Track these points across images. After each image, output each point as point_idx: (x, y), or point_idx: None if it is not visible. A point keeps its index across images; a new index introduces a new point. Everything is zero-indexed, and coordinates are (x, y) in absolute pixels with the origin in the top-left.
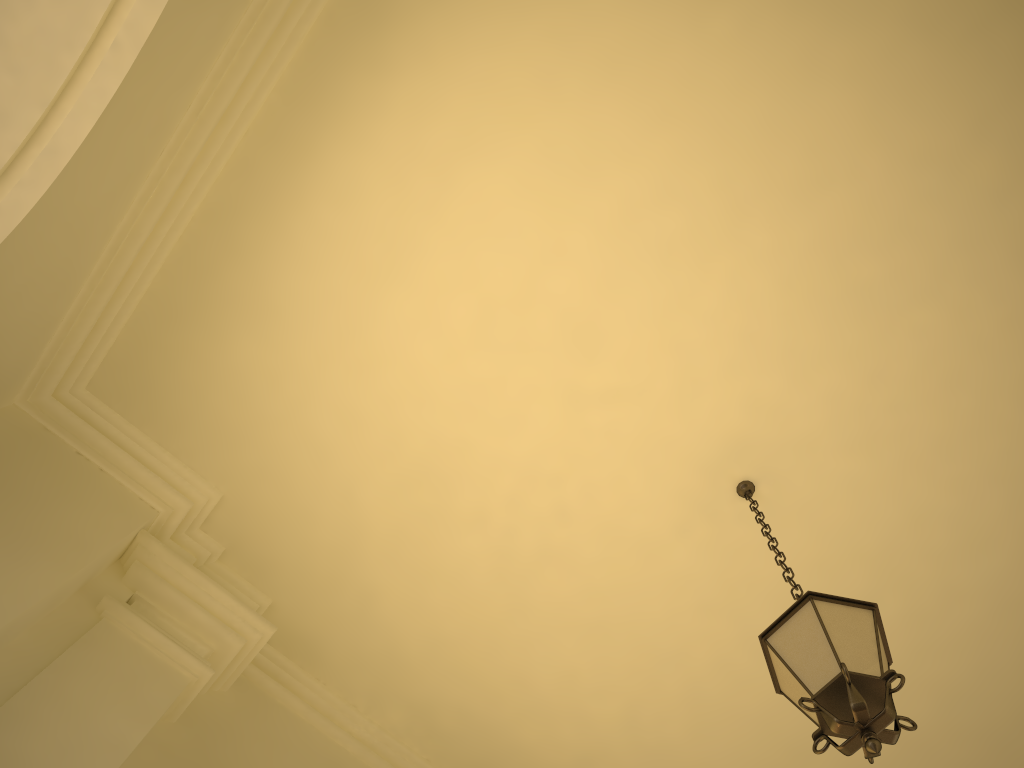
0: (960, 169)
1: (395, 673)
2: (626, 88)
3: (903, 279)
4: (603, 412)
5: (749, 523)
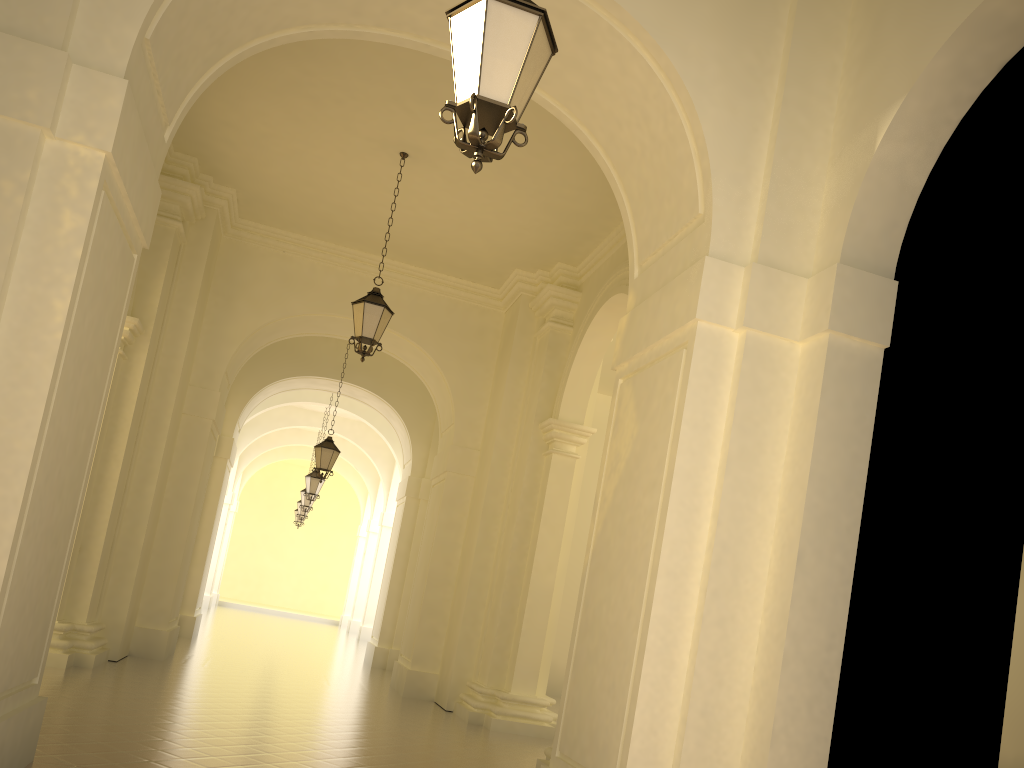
0: (565, 187)
1: None
2: None
3: (518, 180)
4: (398, 109)
5: (390, 157)
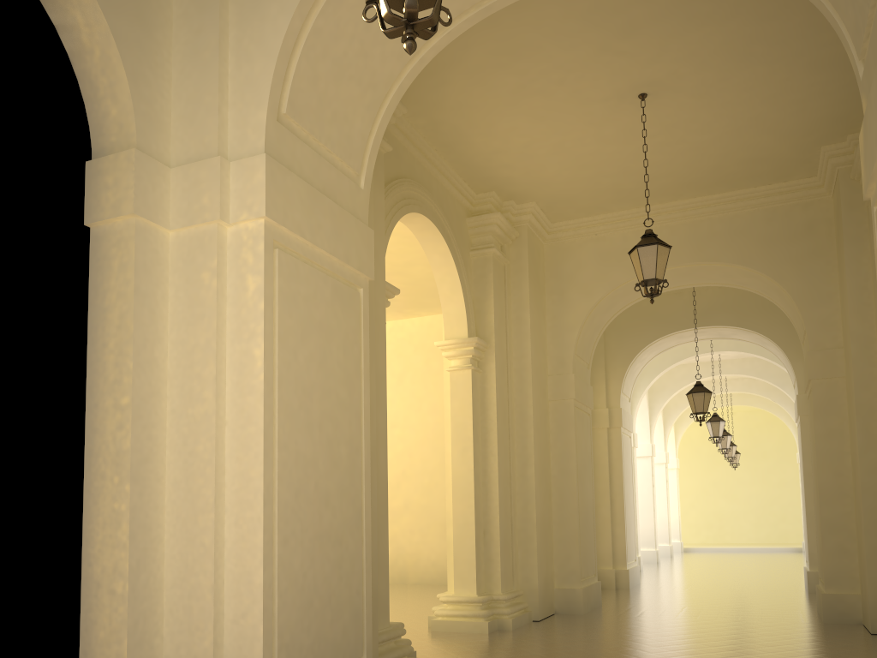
0: (822, 33)
1: (434, 109)
2: None
3: (766, 56)
4: (611, 57)
5: (633, 105)
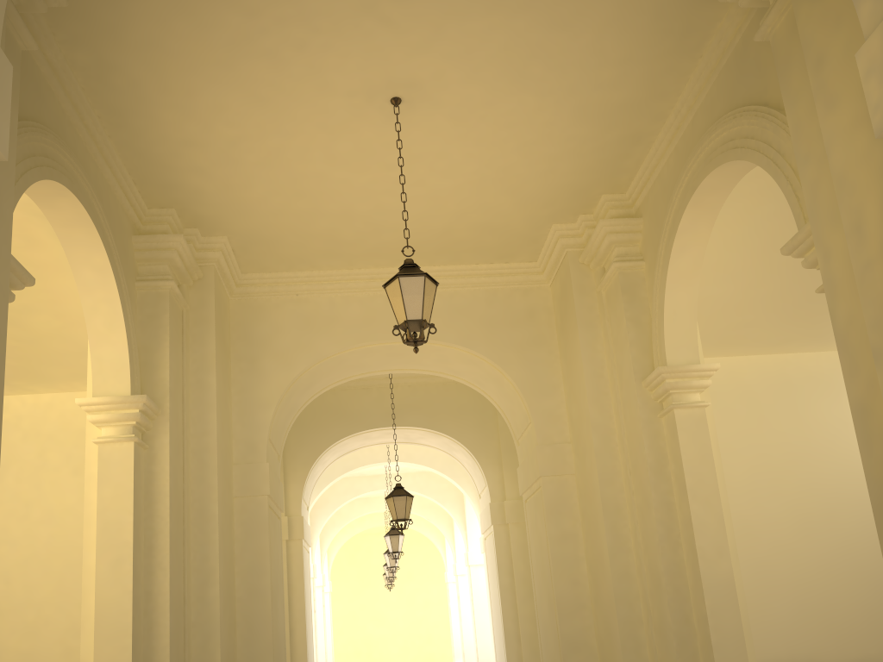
0: (602, 67)
1: (106, 39)
2: None
3: (540, 83)
4: (374, 24)
5: (381, 113)
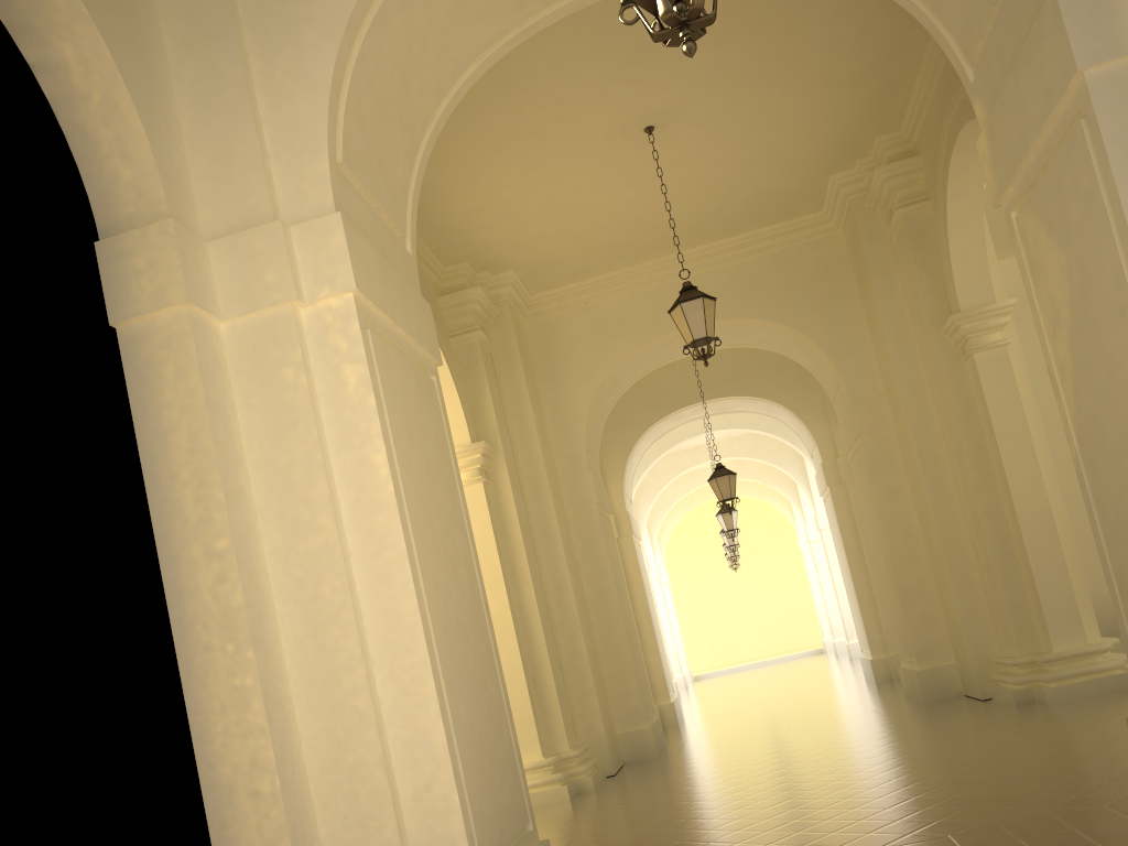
0: (839, 46)
1: None
2: None
3: (782, 75)
4: (619, 85)
5: (637, 141)
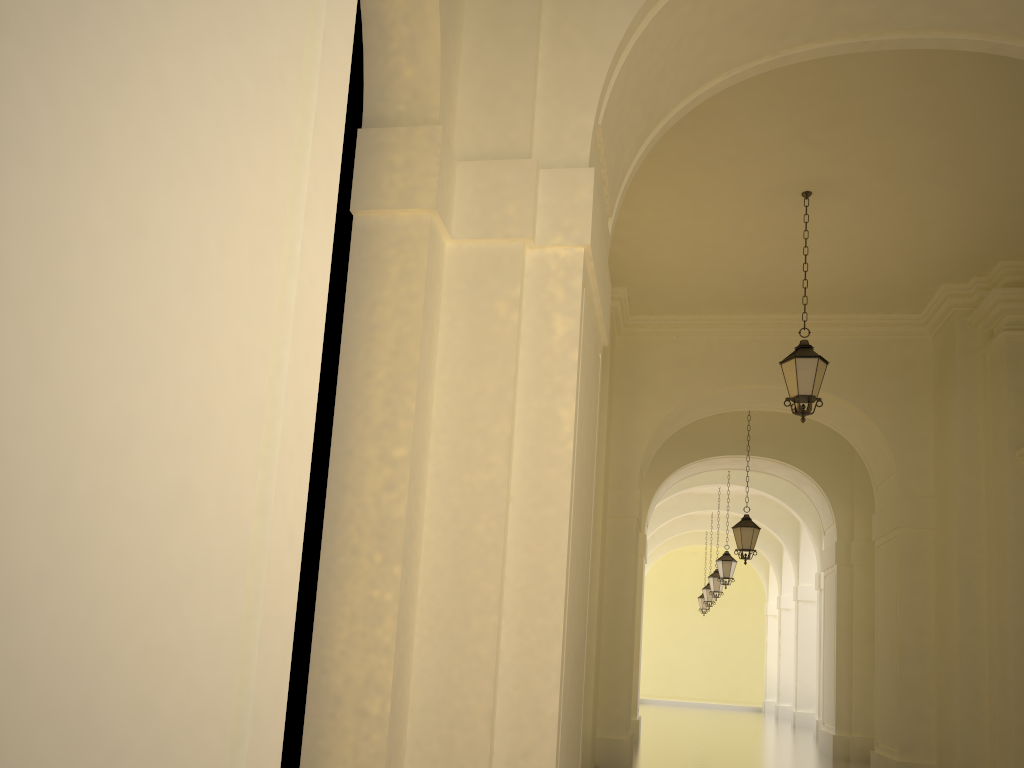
0: (1011, 167)
1: None
2: (982, 69)
3: (947, 179)
4: (800, 145)
5: (791, 202)
